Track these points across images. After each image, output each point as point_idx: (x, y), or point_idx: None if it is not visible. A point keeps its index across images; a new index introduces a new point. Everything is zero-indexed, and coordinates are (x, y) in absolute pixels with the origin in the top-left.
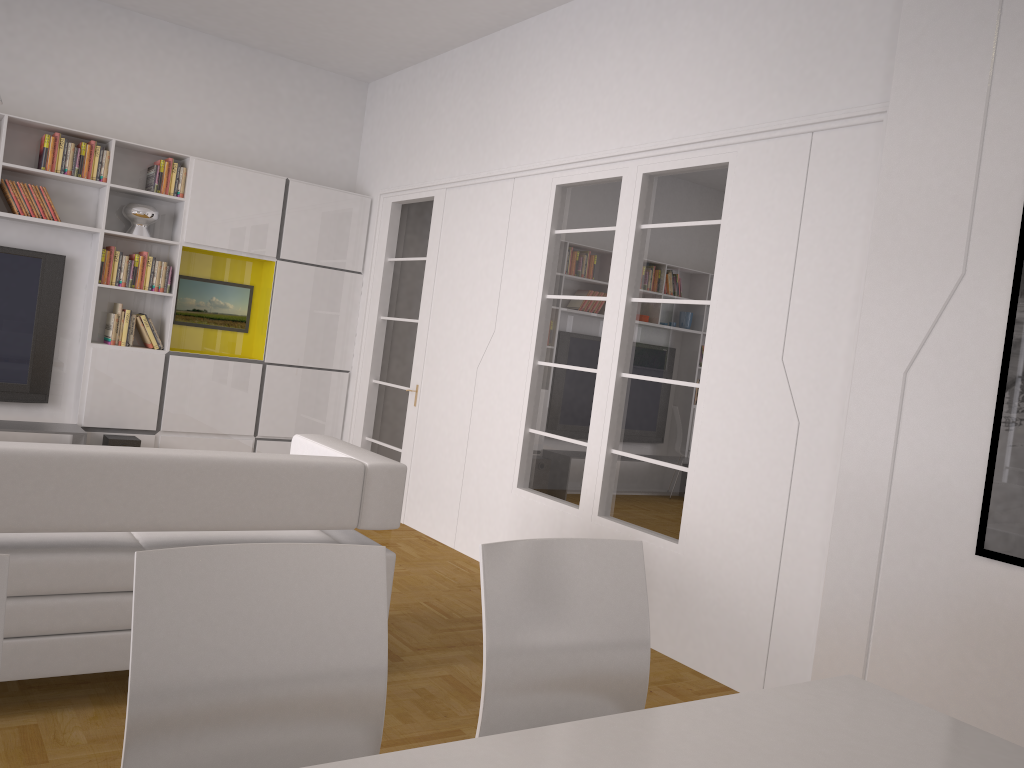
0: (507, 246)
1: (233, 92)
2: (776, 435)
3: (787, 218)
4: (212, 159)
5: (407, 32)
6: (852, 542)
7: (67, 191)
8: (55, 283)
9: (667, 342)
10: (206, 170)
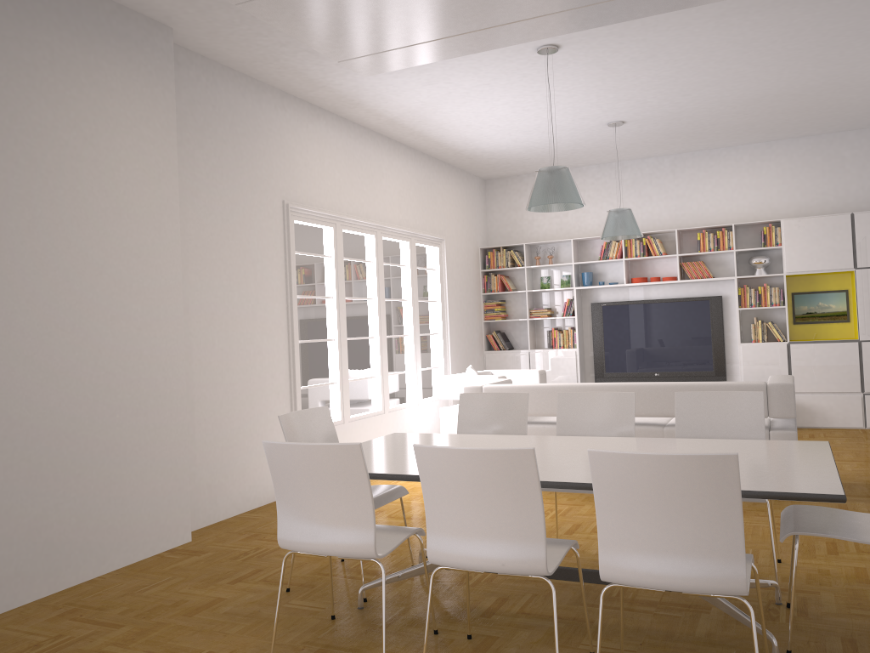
0: None
1: (809, 168)
2: None
3: None
4: (803, 214)
5: None
6: None
7: (717, 259)
8: (718, 312)
9: None
10: (791, 225)
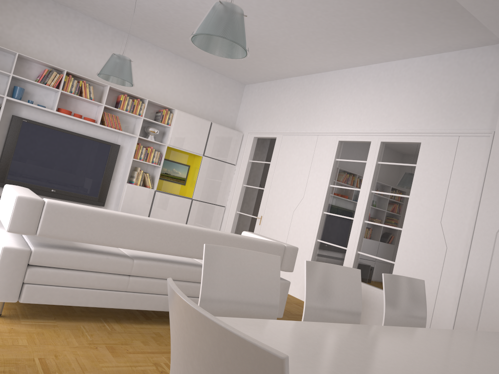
0: (312, 162)
1: (192, 83)
2: (436, 252)
3: (446, 167)
4: (180, 110)
5: (274, 69)
6: (470, 295)
7: (124, 118)
8: (114, 156)
9: (387, 210)
10: (181, 115)
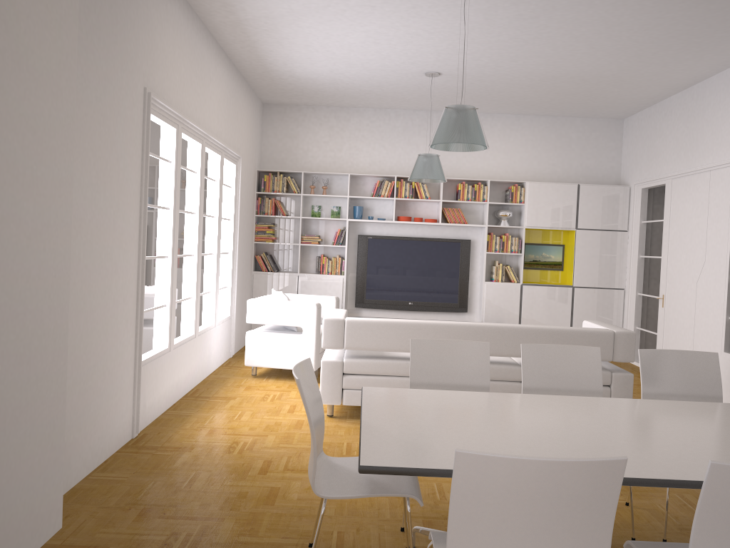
0: (708, 210)
1: (545, 142)
2: None
3: None
4: (537, 179)
5: (639, 95)
6: None
7: (469, 208)
8: (466, 253)
9: None
10: (534, 187)
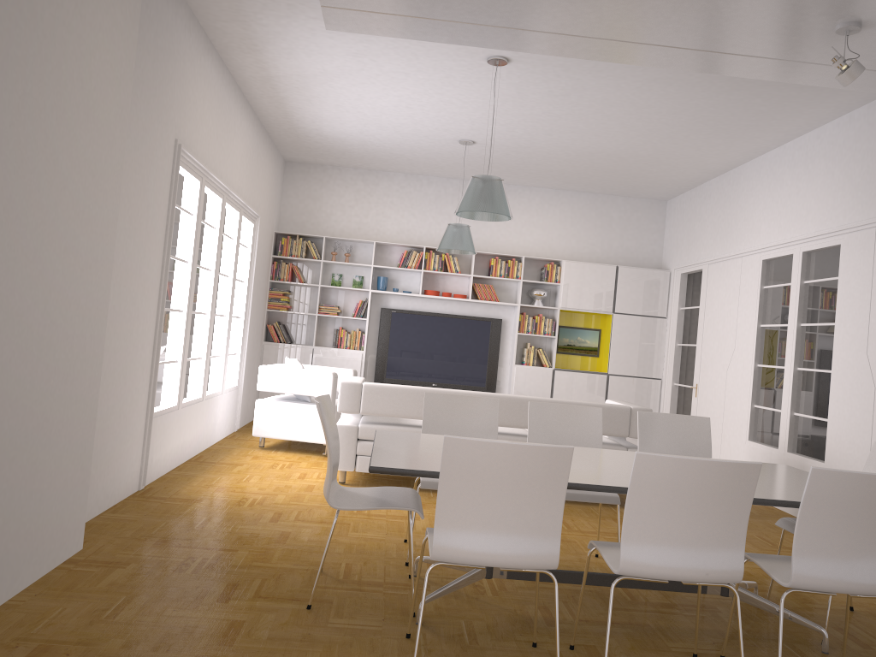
0: (739, 297)
1: (585, 220)
2: (865, 395)
3: (866, 274)
4: (575, 259)
5: (678, 176)
6: None
7: (502, 285)
8: (497, 333)
9: (818, 348)
10: (571, 266)
